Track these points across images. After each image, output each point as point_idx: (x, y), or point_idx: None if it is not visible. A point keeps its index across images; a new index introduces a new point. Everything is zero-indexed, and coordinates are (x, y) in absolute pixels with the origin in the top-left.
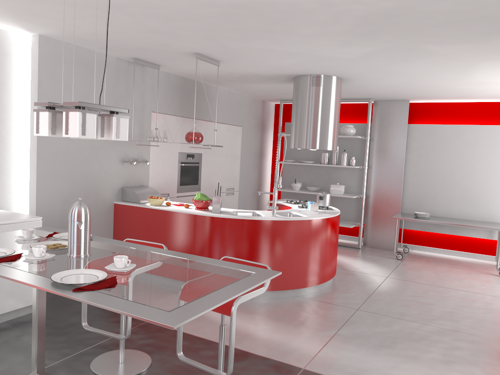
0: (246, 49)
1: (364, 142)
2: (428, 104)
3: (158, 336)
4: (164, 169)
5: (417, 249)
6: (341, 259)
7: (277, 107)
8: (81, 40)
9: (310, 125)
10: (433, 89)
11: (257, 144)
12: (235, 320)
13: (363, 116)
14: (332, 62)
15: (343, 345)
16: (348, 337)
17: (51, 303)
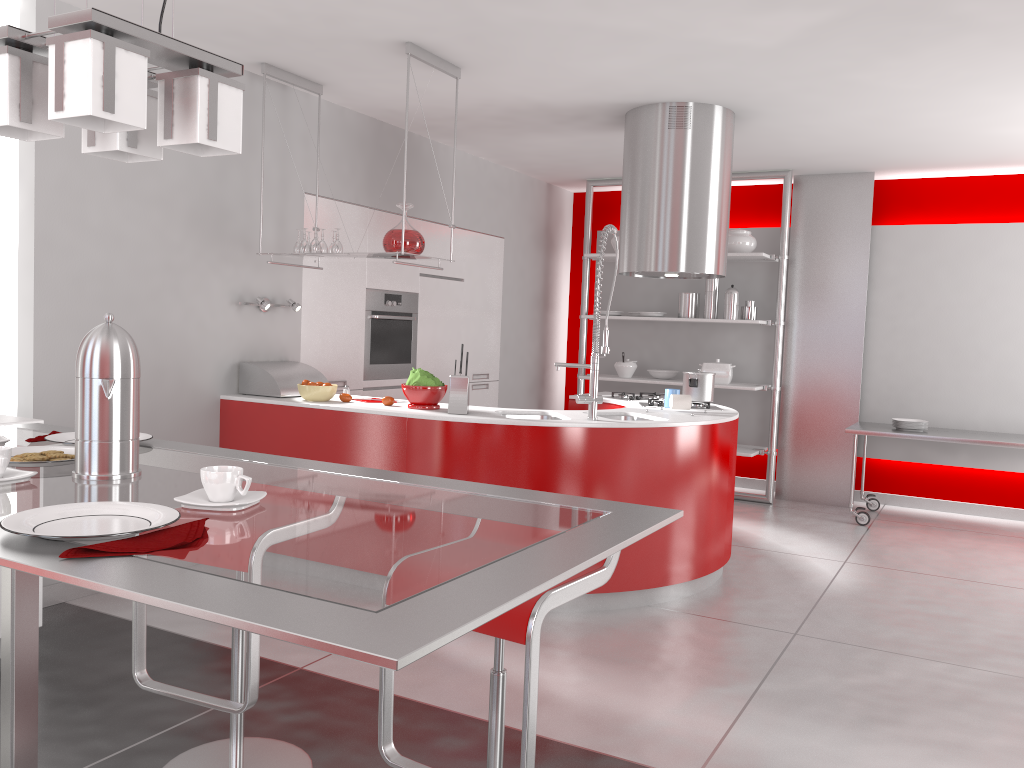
0: (525, 26)
1: (773, 268)
2: (914, 183)
3: (327, 703)
4: (335, 326)
5: (896, 503)
6: (734, 525)
7: (578, 199)
8: (139, 9)
9: (667, 218)
10: (937, 139)
11: (536, 279)
12: (538, 655)
13: (769, 213)
14: (722, 63)
15: (782, 720)
16: (789, 700)
17: (69, 630)
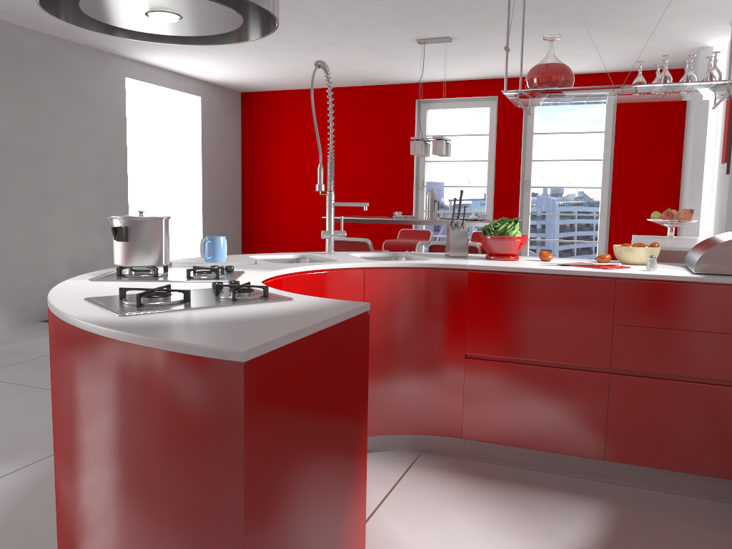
0: None
1: None
2: None
3: None
4: None
5: None
6: None
7: None
8: None
9: None
10: None
11: None
12: None
13: None
14: None
15: None
16: None
17: None
